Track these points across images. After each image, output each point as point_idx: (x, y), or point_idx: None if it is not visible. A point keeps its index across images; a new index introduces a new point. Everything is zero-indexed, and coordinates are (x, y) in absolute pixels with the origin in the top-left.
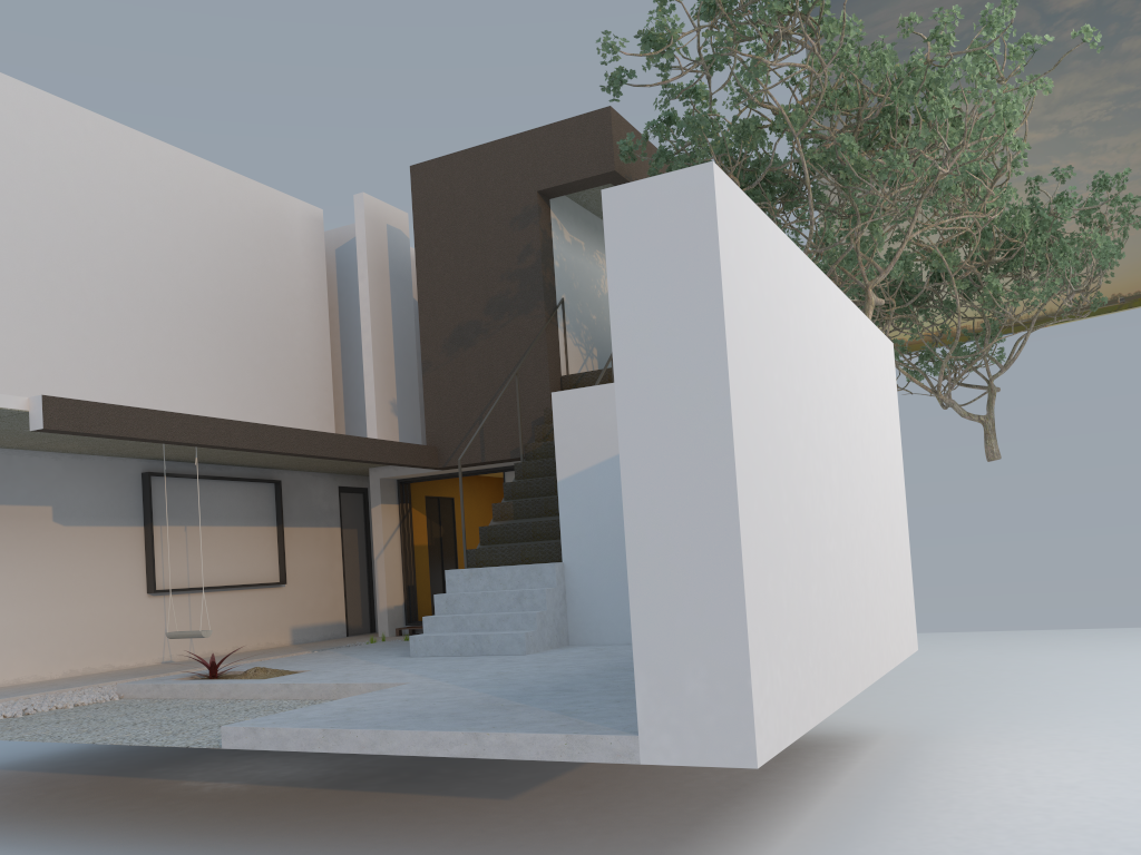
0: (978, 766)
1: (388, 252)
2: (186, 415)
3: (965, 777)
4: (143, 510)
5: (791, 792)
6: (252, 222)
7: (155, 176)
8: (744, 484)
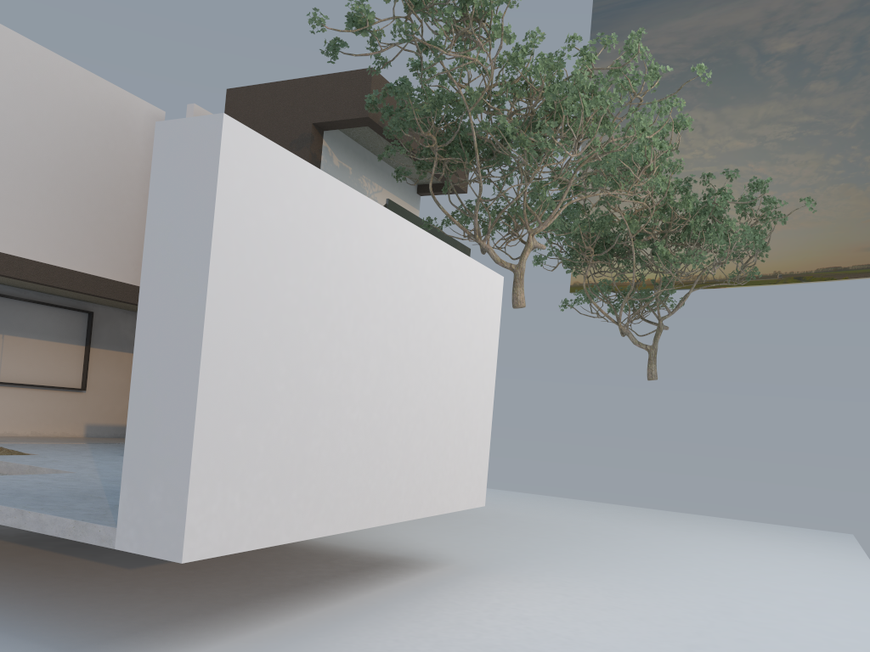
0: (483, 595)
1: None
2: None
3: (463, 601)
4: None
5: (331, 593)
6: (100, 112)
7: (18, 65)
8: (215, 355)
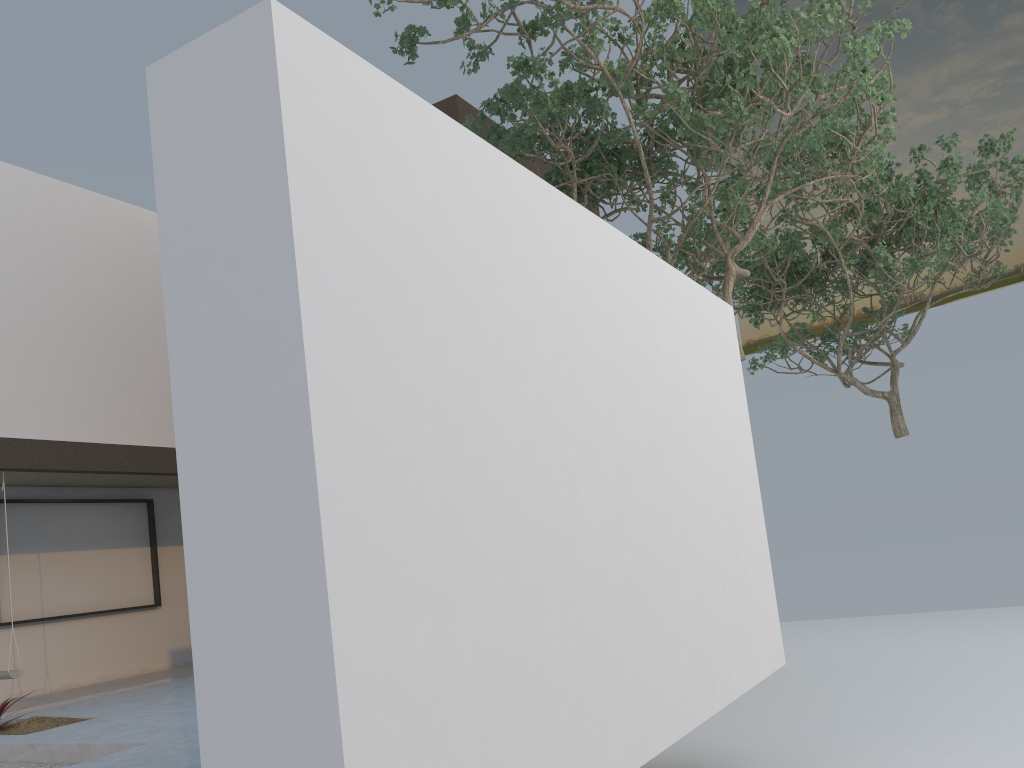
0: None
1: None
2: None
3: None
4: None
5: None
6: (117, 241)
7: None
8: (346, 489)
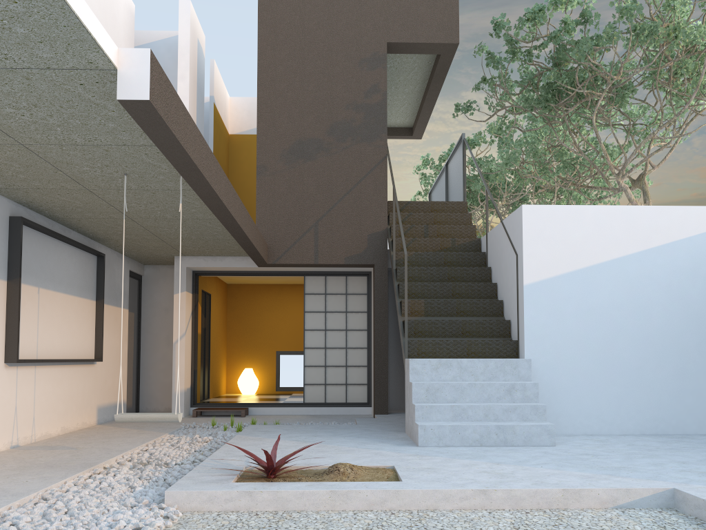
0: None
1: (197, 63)
2: (208, 147)
3: None
4: (7, 261)
5: None
6: None
7: None
8: None
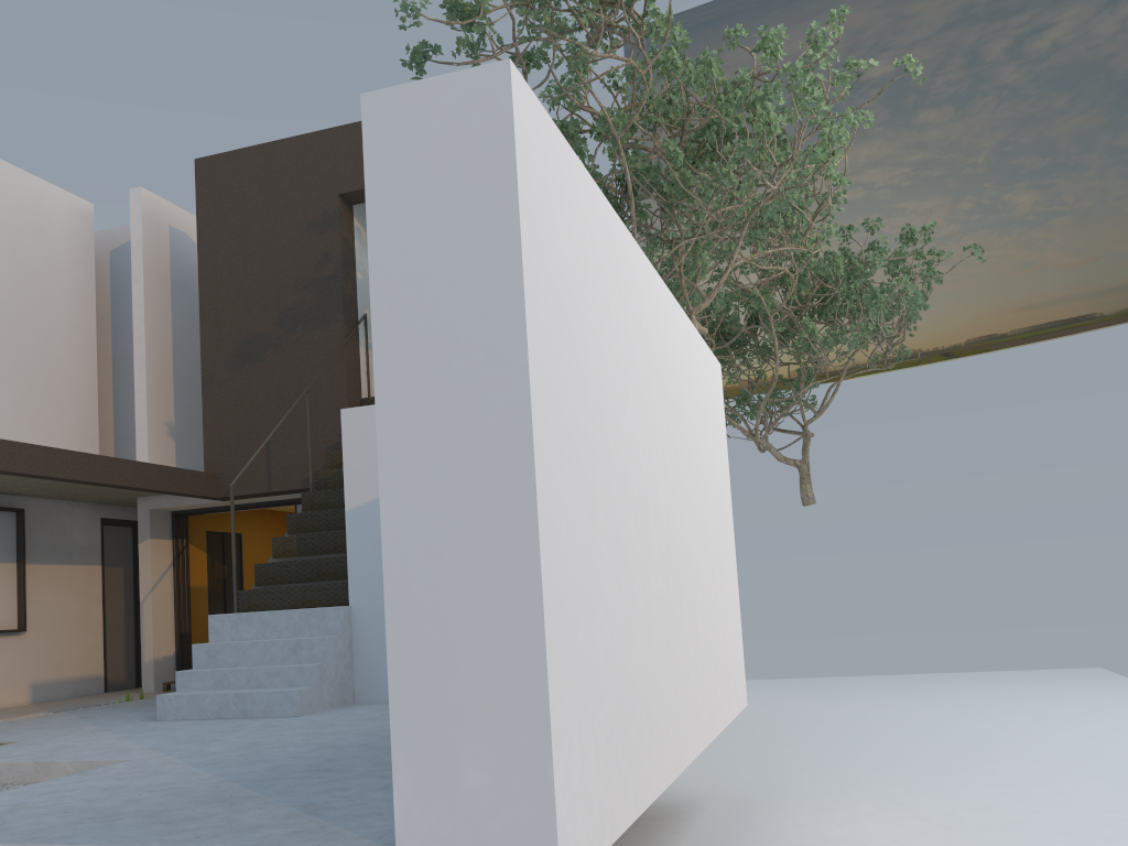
0: (818, 841)
1: (170, 256)
2: None
3: None
4: None
5: None
6: (0, 208)
7: None
8: (548, 496)
